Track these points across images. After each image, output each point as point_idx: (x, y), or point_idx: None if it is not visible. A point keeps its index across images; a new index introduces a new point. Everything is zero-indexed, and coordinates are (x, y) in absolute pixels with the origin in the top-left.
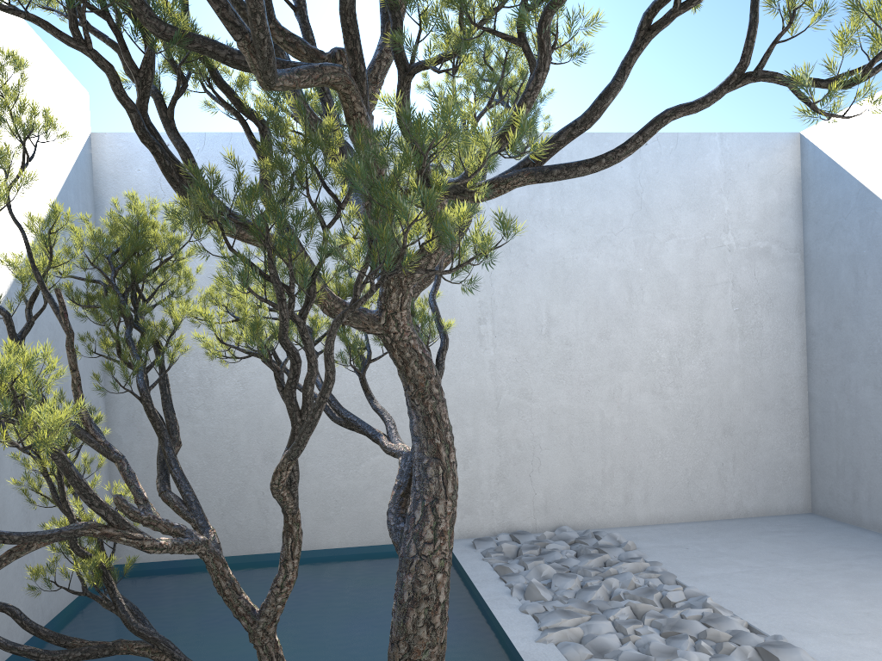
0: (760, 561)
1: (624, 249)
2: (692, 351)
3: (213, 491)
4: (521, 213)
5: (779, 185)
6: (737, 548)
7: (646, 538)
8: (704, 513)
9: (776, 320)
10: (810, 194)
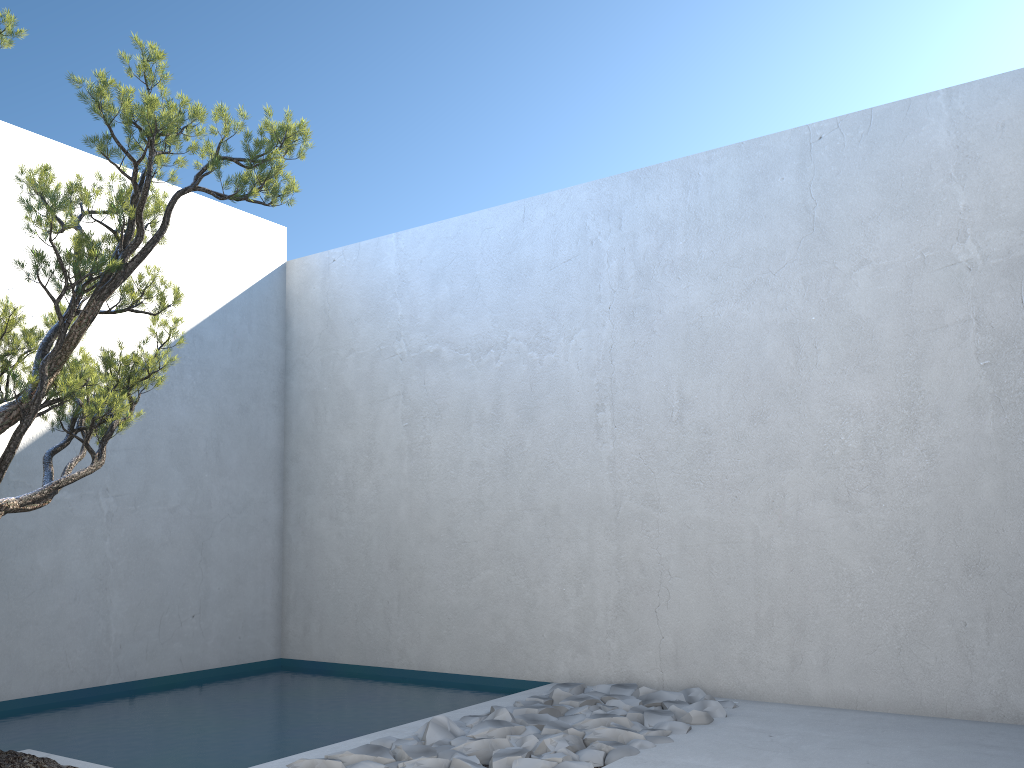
0: (806, 767)
1: (787, 292)
2: (904, 436)
3: (350, 596)
4: (648, 267)
5: None
6: (838, 749)
7: (765, 718)
8: (931, 704)
9: None
10: None
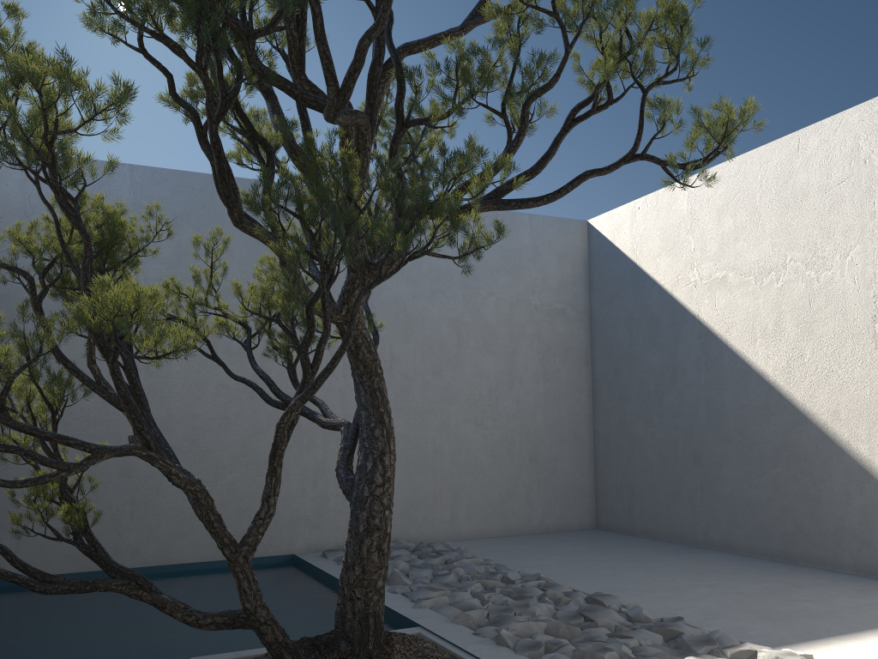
0: (569, 556)
1: (454, 300)
2: (507, 390)
3: None
4: None
5: (572, 260)
6: (548, 549)
7: (472, 546)
8: (515, 528)
9: (570, 368)
10: (595, 269)
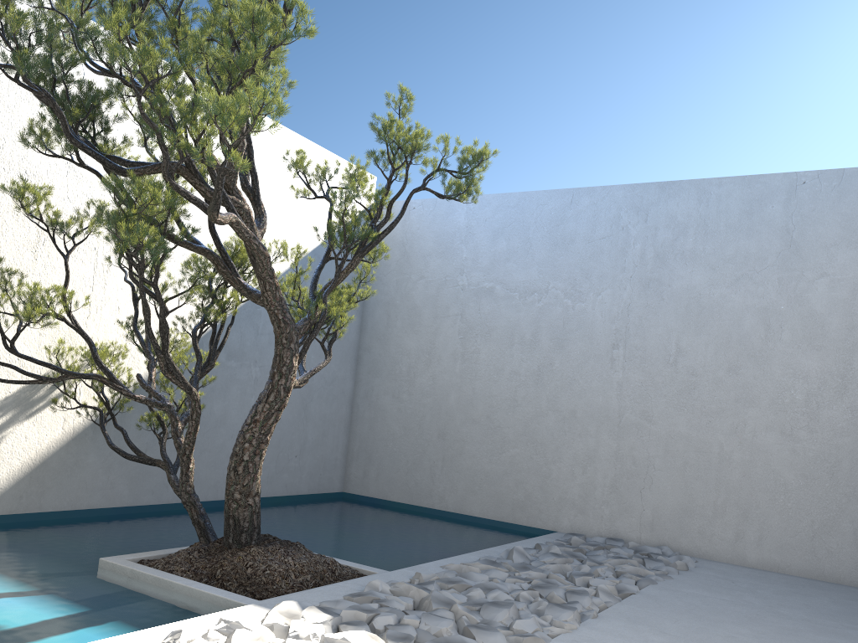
0: (769, 603)
1: (765, 286)
2: (836, 396)
3: (404, 454)
4: (663, 253)
5: None
6: (782, 595)
7: (721, 571)
8: (830, 574)
9: None
10: None
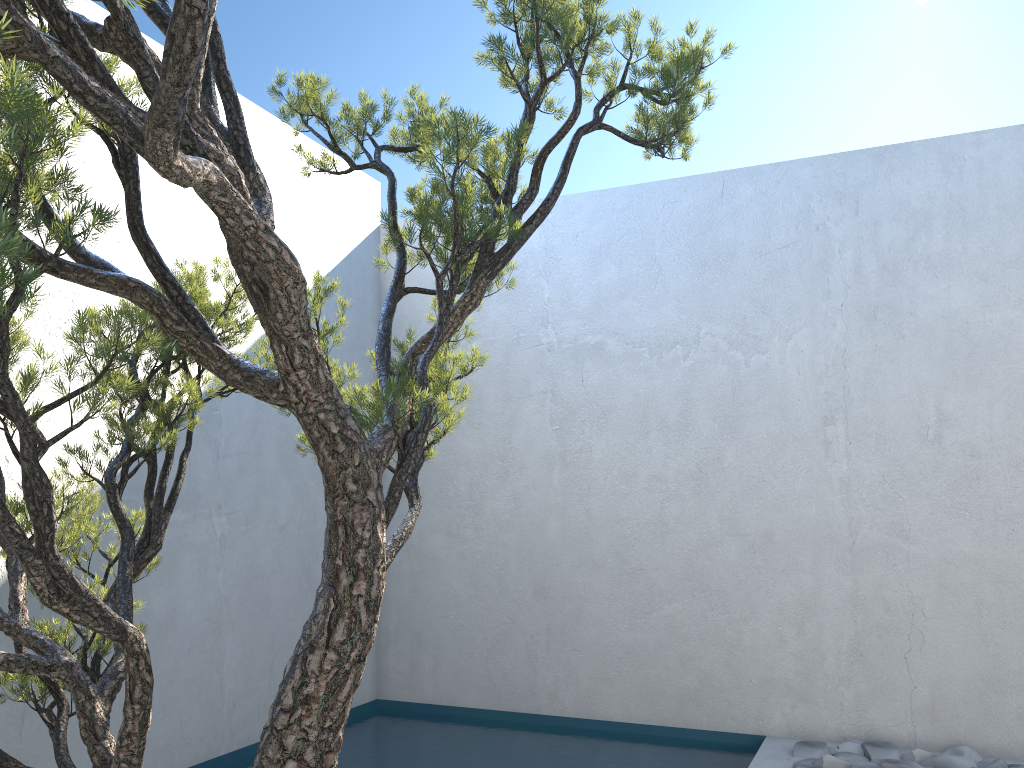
0: None
1: None
2: None
3: (477, 628)
4: (894, 261)
5: None
6: None
7: None
8: None
9: None
10: None
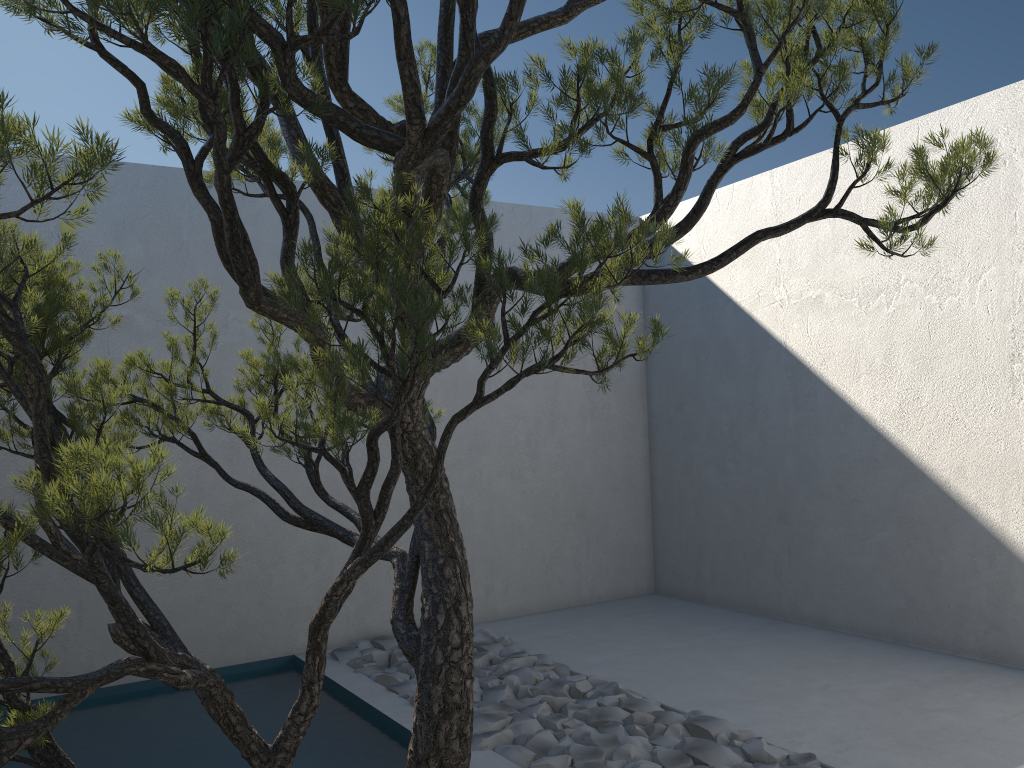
0: (637, 643)
1: None
2: (548, 433)
3: None
4: None
5: None
6: (609, 633)
7: (515, 631)
8: (562, 600)
9: (622, 402)
10: None
